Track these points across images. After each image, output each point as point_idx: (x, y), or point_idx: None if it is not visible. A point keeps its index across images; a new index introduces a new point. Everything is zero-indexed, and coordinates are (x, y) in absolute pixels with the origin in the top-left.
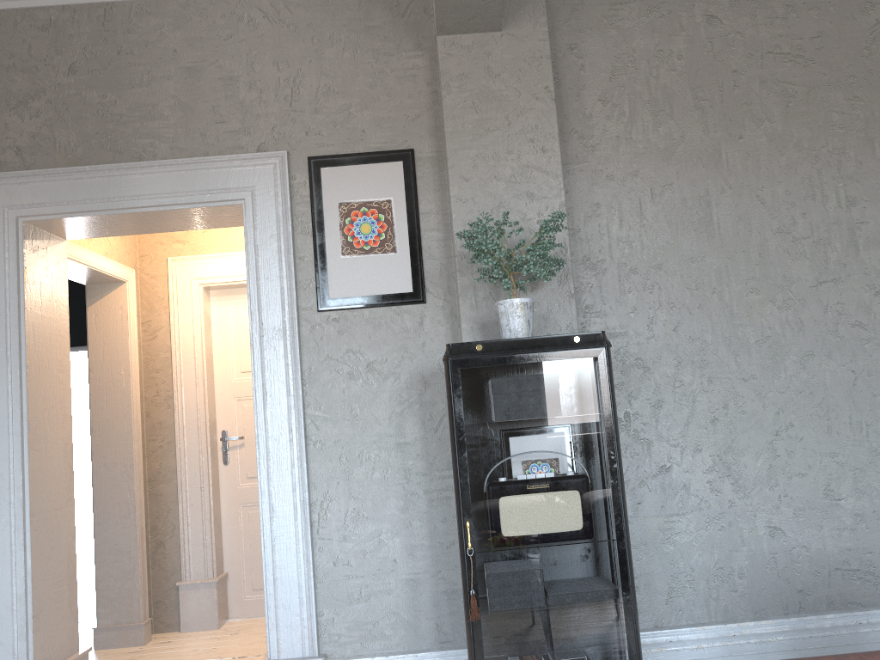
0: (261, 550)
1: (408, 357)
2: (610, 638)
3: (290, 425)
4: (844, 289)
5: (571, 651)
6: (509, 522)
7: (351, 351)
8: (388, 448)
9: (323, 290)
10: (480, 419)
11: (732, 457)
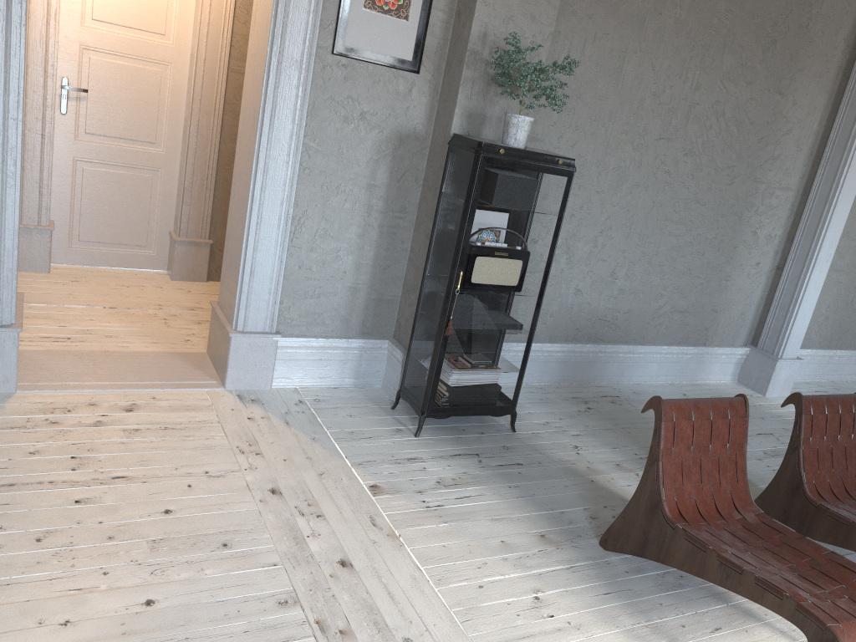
0: (242, 247)
1: (393, 116)
2: (515, 354)
3: (289, 150)
4: (670, 146)
5: (493, 359)
6: (483, 276)
7: (350, 97)
8: (360, 186)
9: (341, 36)
10: (487, 203)
11: (573, 242)
